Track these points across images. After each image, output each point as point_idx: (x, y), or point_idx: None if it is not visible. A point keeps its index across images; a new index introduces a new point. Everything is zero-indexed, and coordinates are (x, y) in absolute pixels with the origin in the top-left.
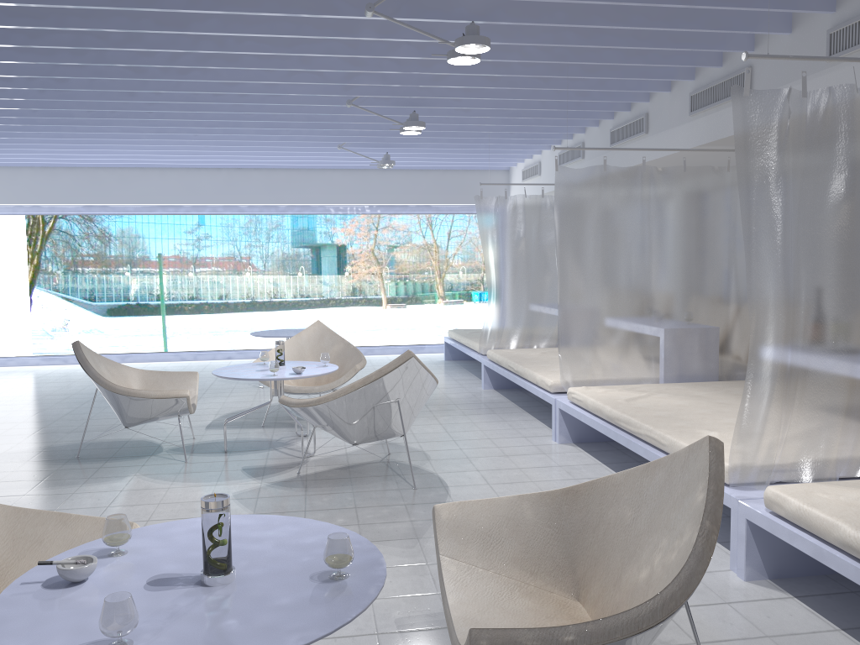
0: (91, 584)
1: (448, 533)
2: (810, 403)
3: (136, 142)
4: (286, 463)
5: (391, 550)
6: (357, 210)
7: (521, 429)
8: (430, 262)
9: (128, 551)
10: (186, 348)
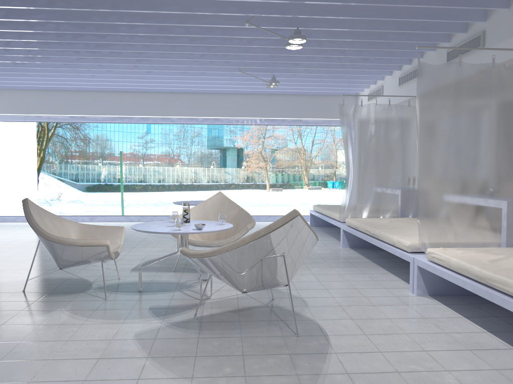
0: None
1: None
2: None
3: (99, 67)
4: (187, 304)
5: None
6: (251, 122)
7: (380, 281)
8: (299, 160)
9: None
10: (136, 214)
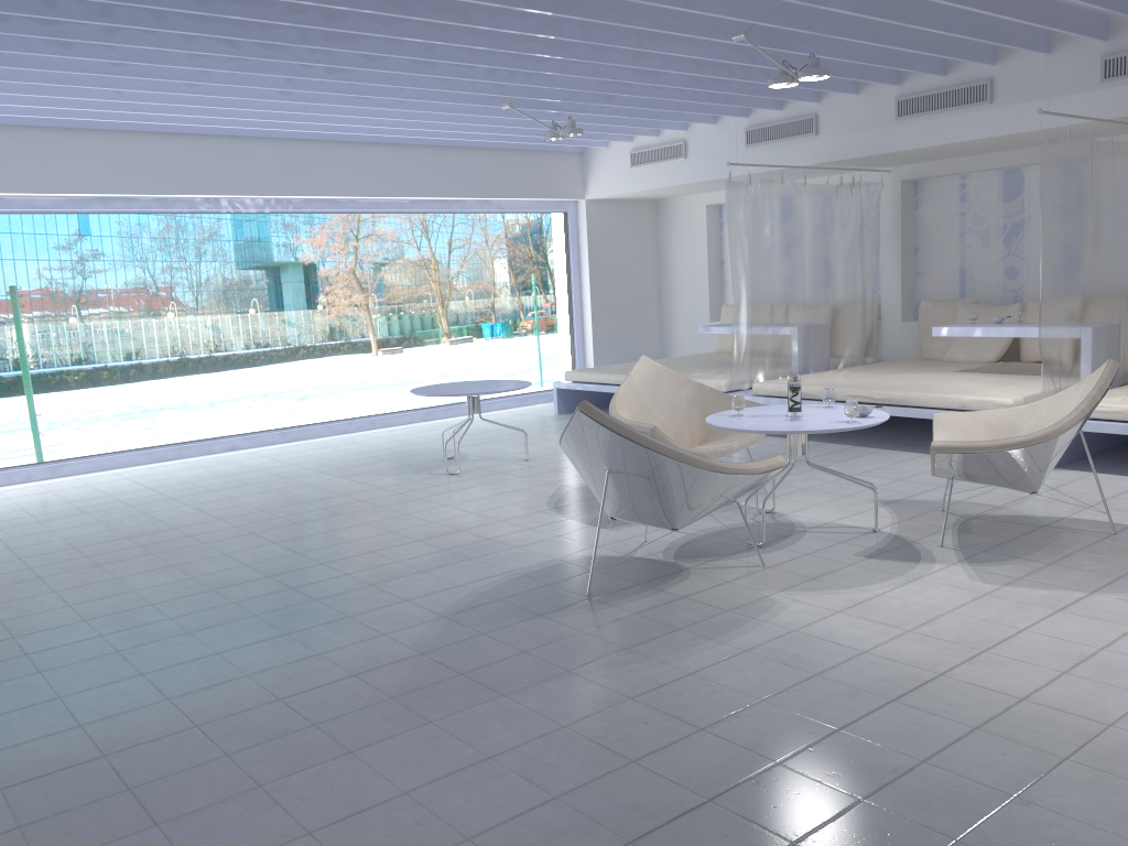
0: None
1: None
2: None
3: (203, 77)
4: (882, 541)
5: None
6: (400, 207)
7: None
8: (429, 285)
9: None
10: (76, 446)
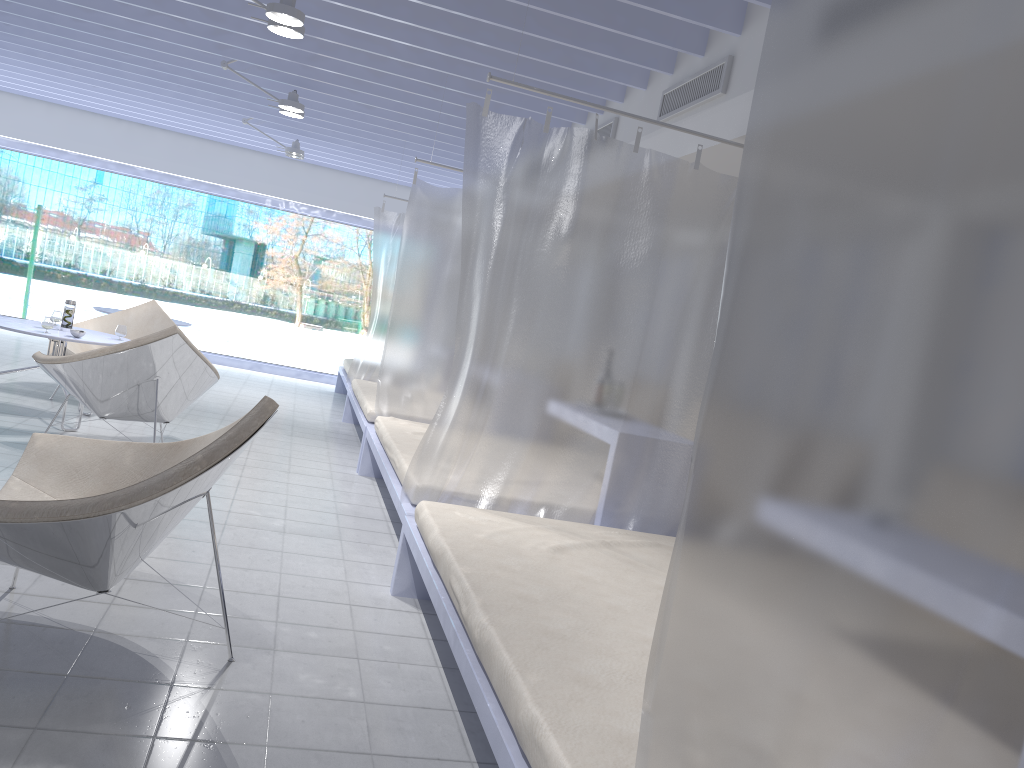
0: None
1: (34, 460)
2: (499, 435)
3: (6, 60)
4: (38, 430)
5: None
6: (275, 204)
7: (336, 457)
8: (361, 285)
9: None
10: None
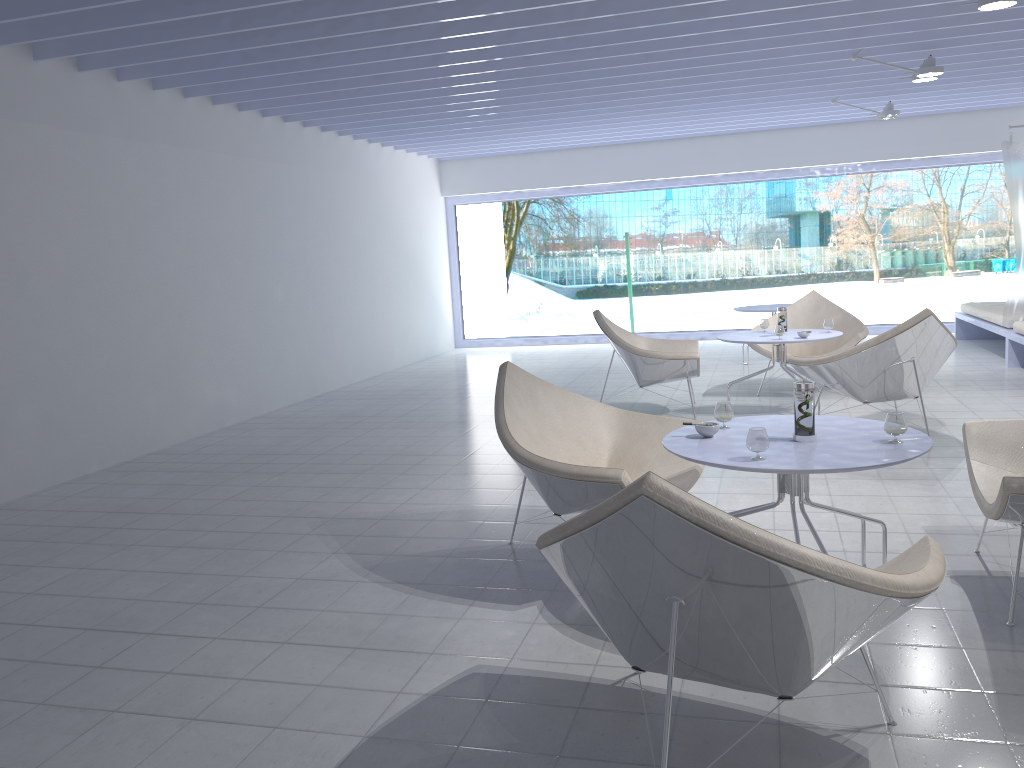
0: (717, 438)
1: (978, 444)
2: None
3: (619, 120)
4: None
5: (911, 486)
6: (847, 170)
7: None
8: (936, 226)
9: (730, 427)
10: (653, 330)
